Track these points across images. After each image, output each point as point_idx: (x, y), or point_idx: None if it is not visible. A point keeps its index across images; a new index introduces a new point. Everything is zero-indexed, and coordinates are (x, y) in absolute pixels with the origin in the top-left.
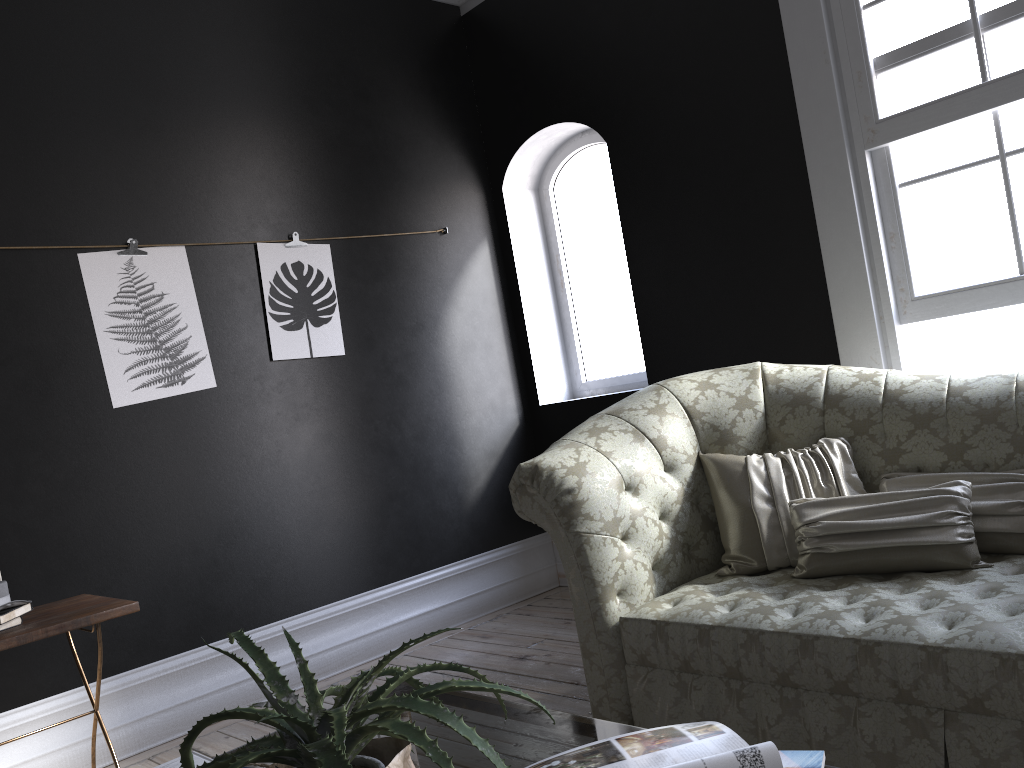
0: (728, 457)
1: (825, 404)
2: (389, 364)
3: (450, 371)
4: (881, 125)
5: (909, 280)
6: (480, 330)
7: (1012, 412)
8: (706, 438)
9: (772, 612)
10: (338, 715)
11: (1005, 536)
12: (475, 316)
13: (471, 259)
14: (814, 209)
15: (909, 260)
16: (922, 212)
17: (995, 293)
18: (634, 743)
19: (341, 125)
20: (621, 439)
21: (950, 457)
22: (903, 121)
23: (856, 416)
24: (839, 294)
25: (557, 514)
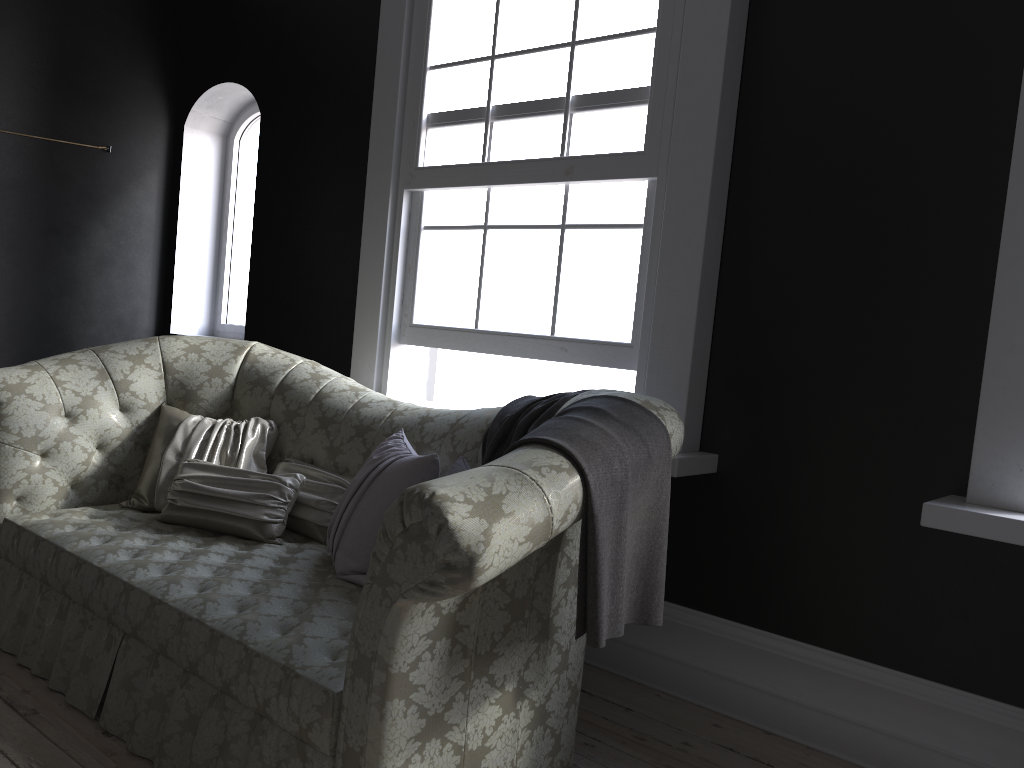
0: (177, 412)
1: (277, 390)
2: (6, 257)
3: (78, 279)
4: (417, 172)
5: (412, 308)
6: (125, 250)
7: (375, 432)
8: (174, 393)
9: (88, 538)
10: None
11: (312, 525)
12: (123, 236)
13: (134, 182)
14: (363, 227)
15: (416, 292)
16: (433, 255)
17: (456, 338)
18: None
19: (11, 22)
20: (84, 374)
21: (328, 456)
22: (430, 174)
23: (290, 406)
24: (362, 304)
25: None
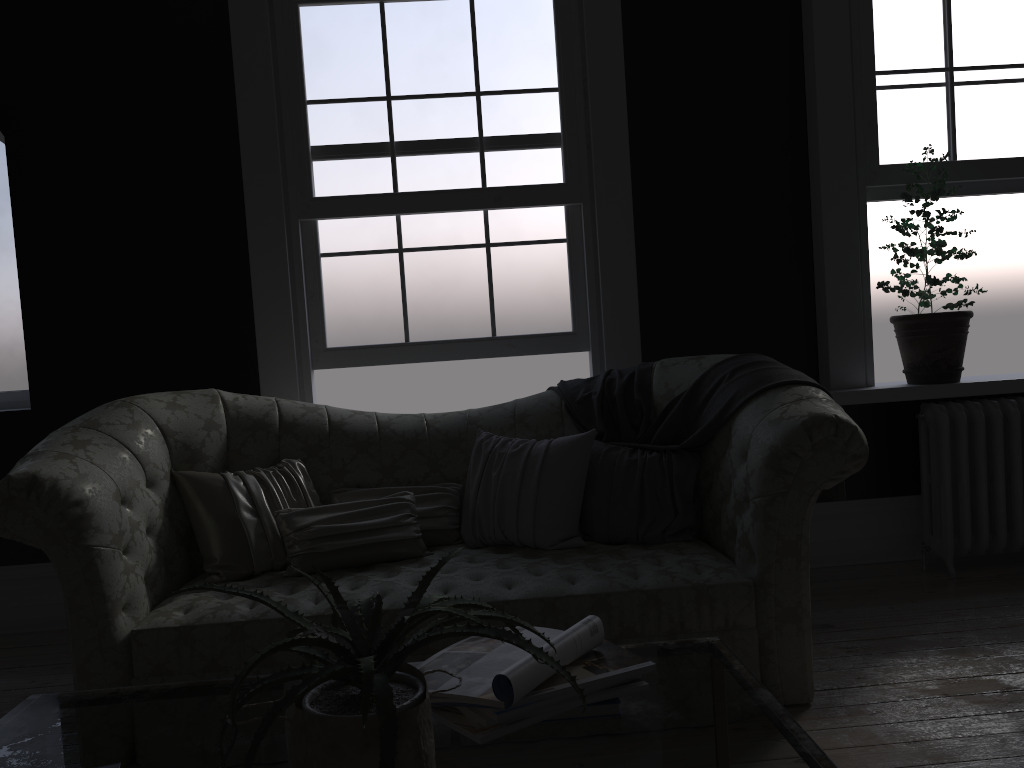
0: (205, 474)
1: (281, 430)
2: None
3: None
4: (315, 202)
5: (323, 334)
6: None
7: (427, 442)
8: (178, 456)
9: (299, 602)
10: (448, 609)
11: (435, 532)
12: None
13: None
14: (250, 259)
15: (325, 317)
16: (337, 280)
17: (388, 353)
18: (471, 647)
19: None
20: (109, 453)
21: (384, 475)
22: (333, 204)
23: (309, 441)
24: (266, 337)
25: (63, 528)
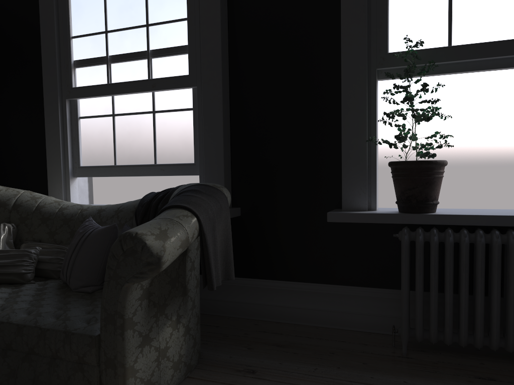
0: None
1: (12, 208)
2: None
3: None
4: (72, 90)
5: (79, 159)
6: None
7: (74, 221)
8: None
9: None
10: None
11: (49, 271)
12: None
13: None
14: (45, 119)
15: (79, 150)
16: (86, 131)
17: (105, 170)
18: None
19: None
20: None
21: (50, 237)
22: (80, 91)
23: (22, 215)
24: (50, 159)
25: None
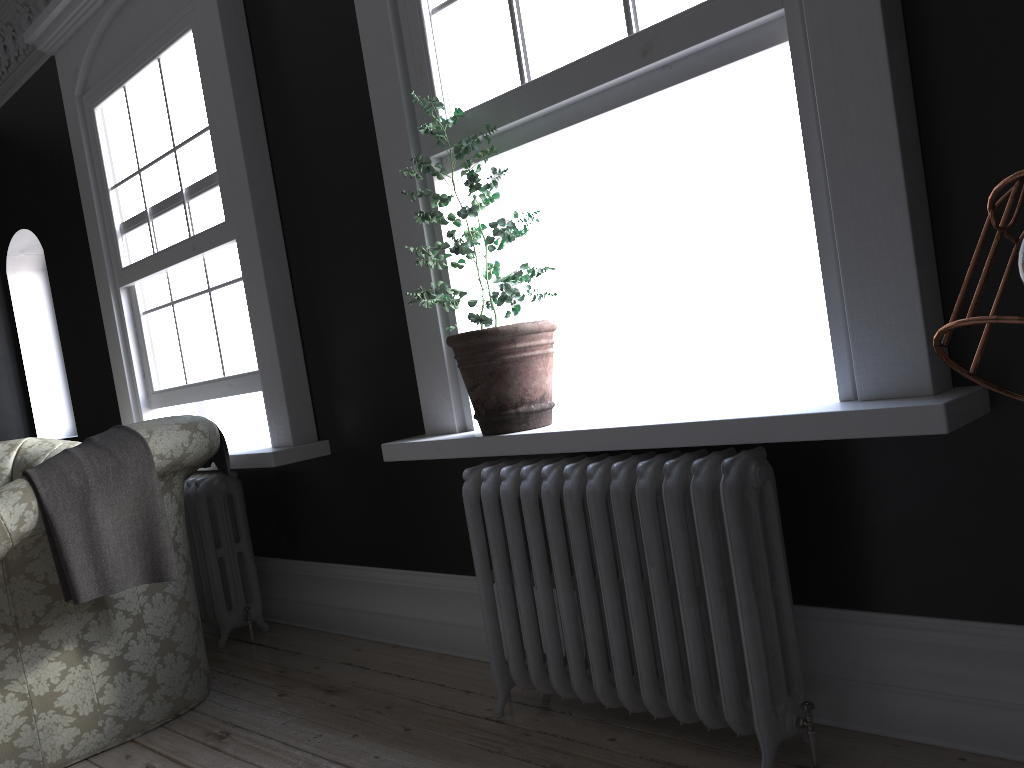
0: None
1: None
2: None
3: None
4: (123, 272)
5: (151, 379)
6: None
7: None
8: None
9: None
10: None
11: None
12: None
13: None
14: (104, 324)
15: (150, 365)
16: (153, 333)
17: (177, 395)
18: None
19: None
20: None
21: None
22: (129, 272)
23: None
24: (118, 385)
25: None
